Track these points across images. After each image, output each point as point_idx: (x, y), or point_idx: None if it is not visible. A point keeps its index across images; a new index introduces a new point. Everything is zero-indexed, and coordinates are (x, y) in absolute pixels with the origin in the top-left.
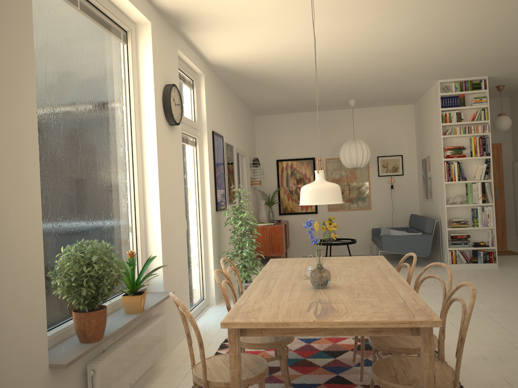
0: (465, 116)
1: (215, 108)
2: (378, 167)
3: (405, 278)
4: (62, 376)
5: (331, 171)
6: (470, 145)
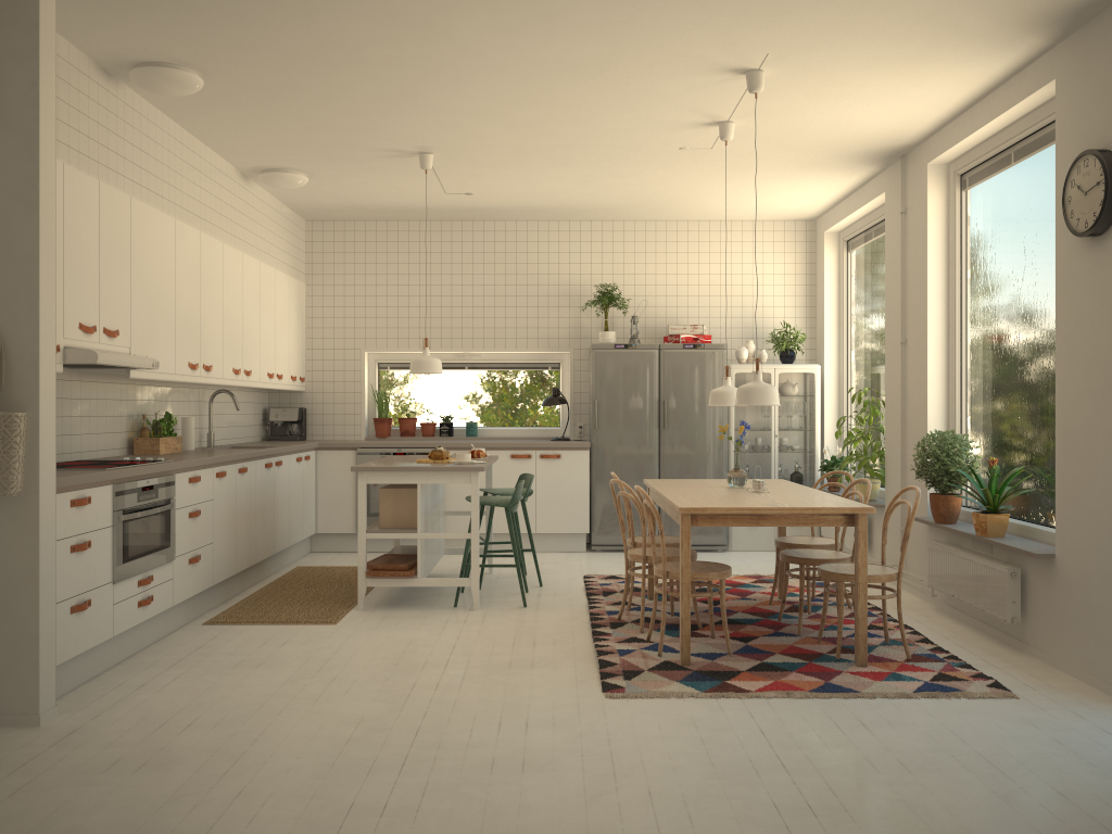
0: None
1: None
2: None
3: None
4: (933, 534)
5: None
6: None
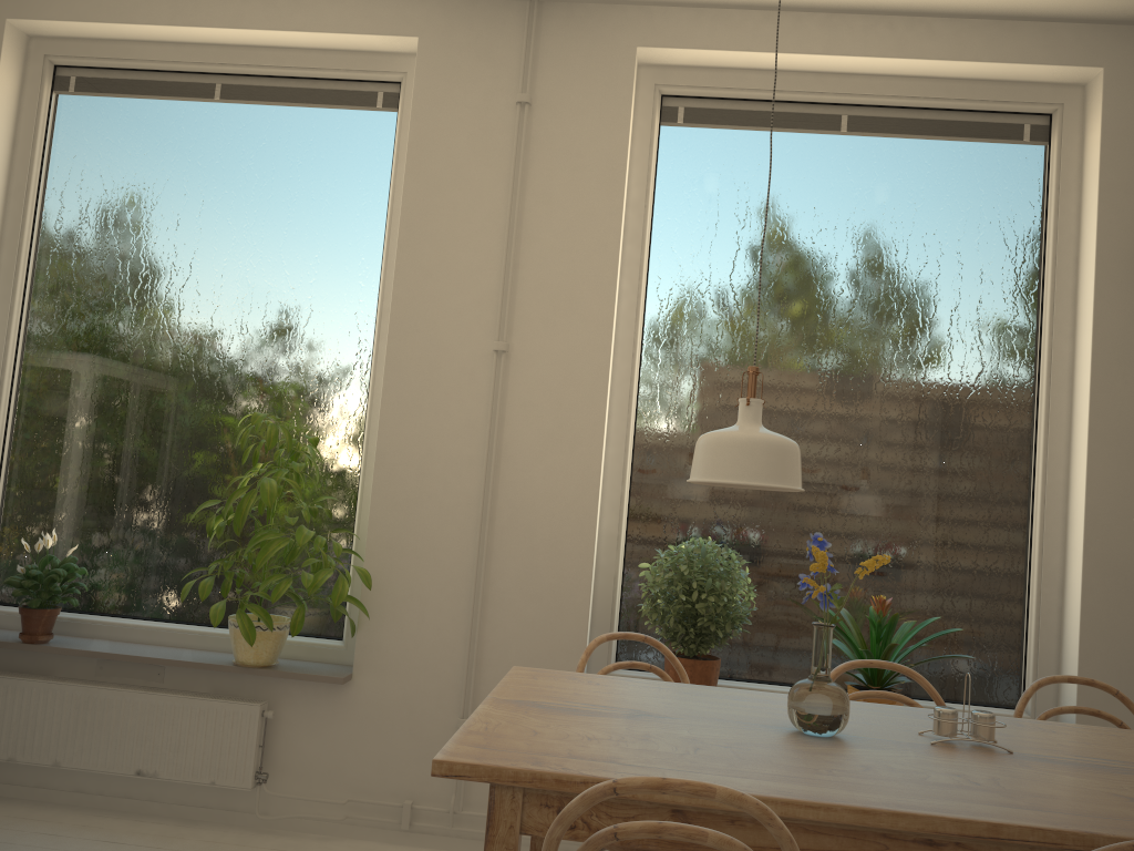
0: None
1: None
2: None
3: None
4: None
5: None
6: None
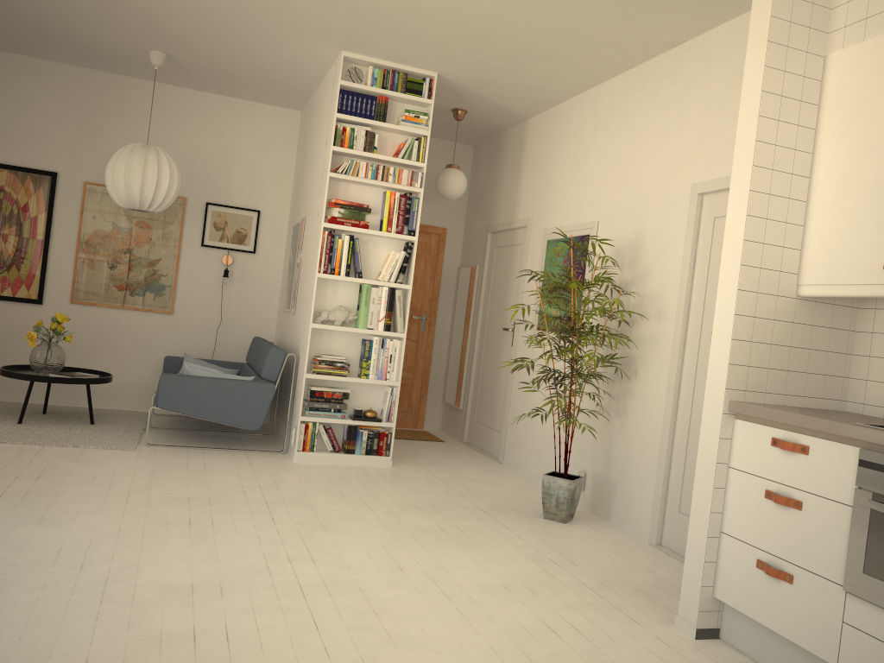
0: (383, 145)
1: None
2: (205, 226)
3: (183, 478)
4: None
5: (94, 213)
6: (383, 207)
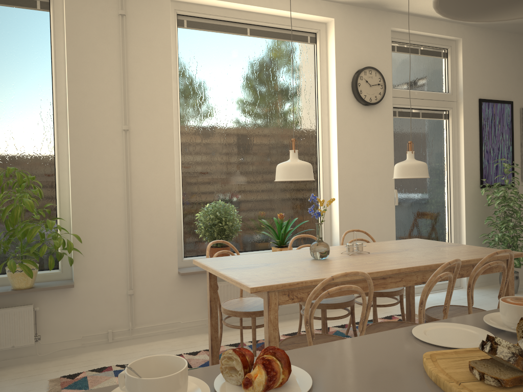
0: None
1: (492, 71)
2: None
3: None
4: (190, 282)
5: None
6: None
